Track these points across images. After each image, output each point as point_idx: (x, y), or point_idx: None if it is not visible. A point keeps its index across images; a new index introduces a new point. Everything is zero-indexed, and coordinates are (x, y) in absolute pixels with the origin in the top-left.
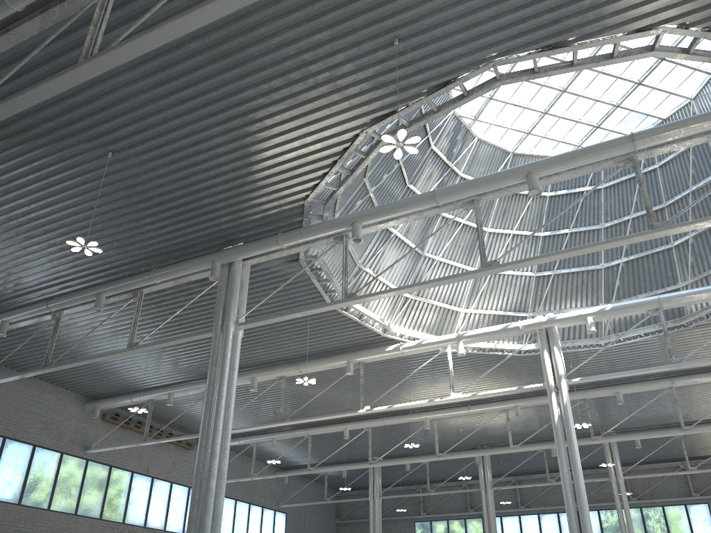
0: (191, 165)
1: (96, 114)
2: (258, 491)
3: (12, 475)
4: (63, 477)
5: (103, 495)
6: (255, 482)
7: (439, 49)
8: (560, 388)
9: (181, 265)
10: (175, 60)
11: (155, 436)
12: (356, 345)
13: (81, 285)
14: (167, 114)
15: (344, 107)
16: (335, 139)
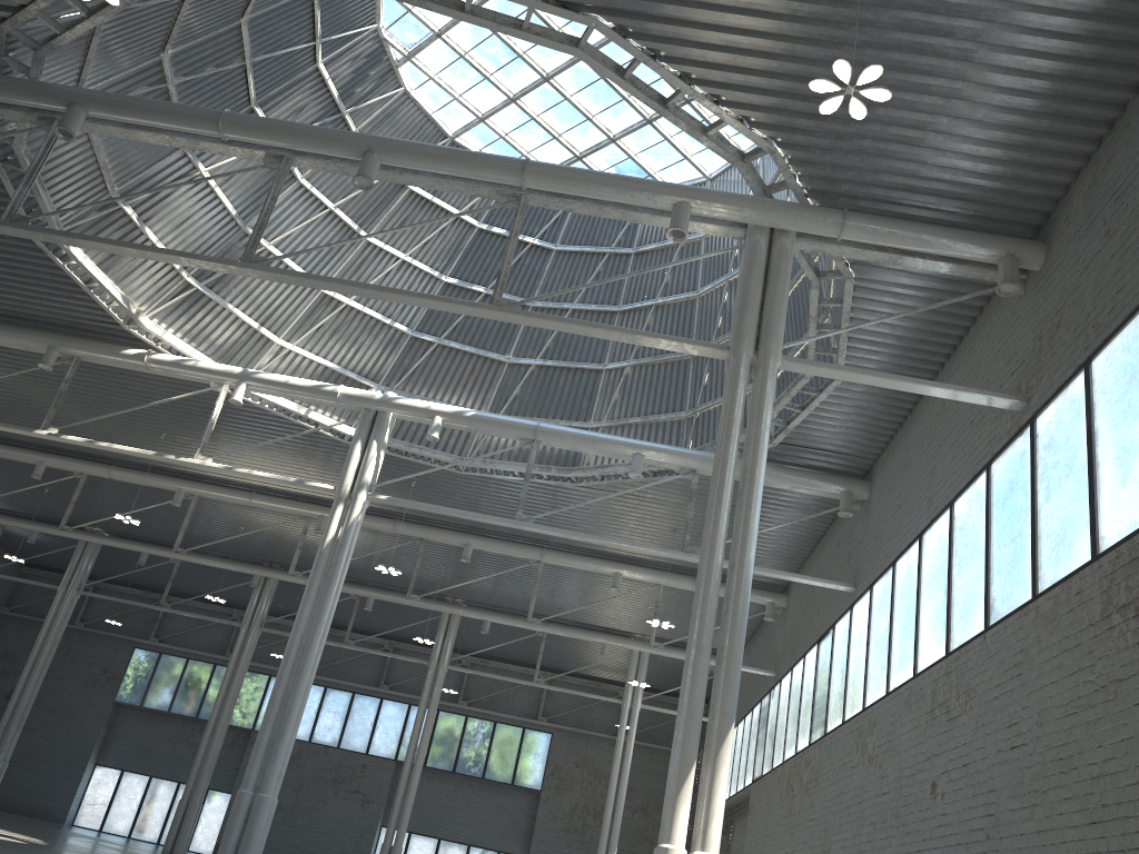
0: None
1: None
2: None
3: None
4: None
5: None
6: None
7: None
8: (354, 501)
9: None
10: None
11: None
12: (77, 326)
13: None
14: None
15: None
16: None
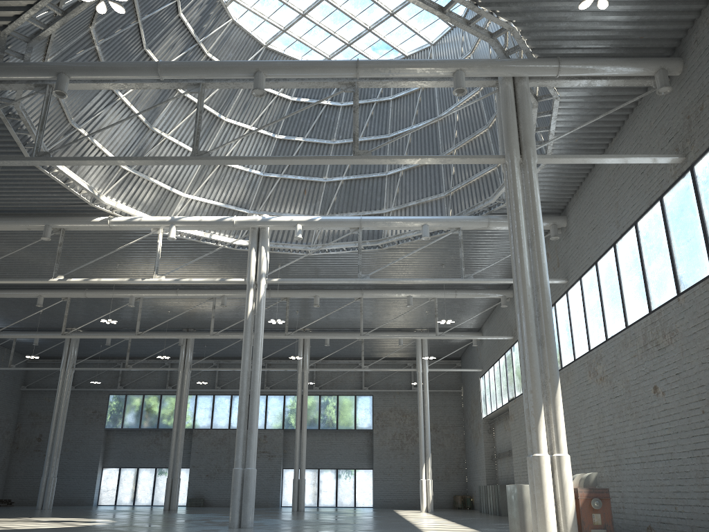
0: None
1: None
2: None
3: None
4: None
5: None
6: None
7: None
8: (259, 285)
9: None
10: None
11: None
12: (59, 210)
13: None
14: None
15: None
16: None
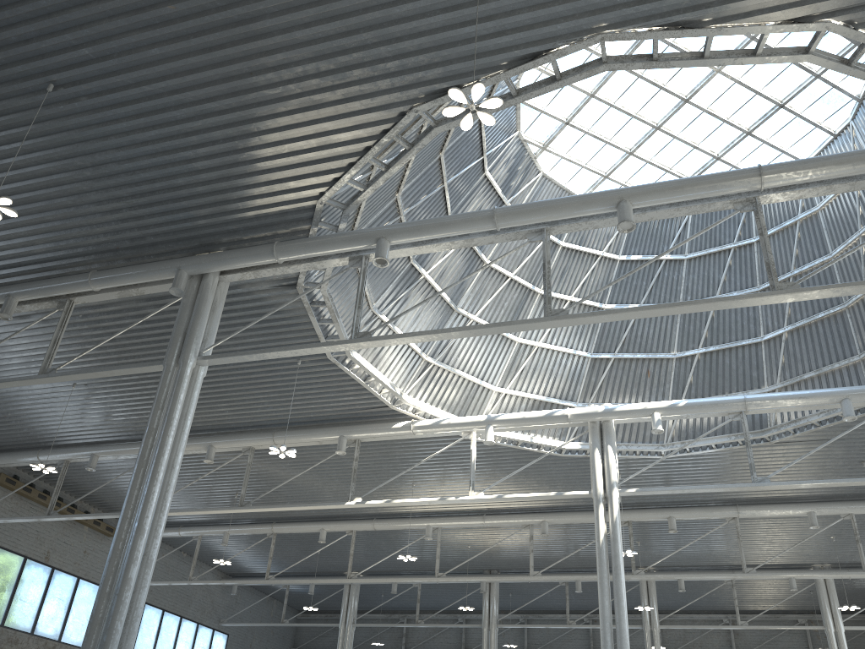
0: (166, 123)
1: (37, 20)
2: (195, 602)
3: None
4: None
5: None
6: (193, 590)
7: (535, 4)
8: (611, 499)
9: (133, 269)
10: None
11: (64, 513)
12: (354, 416)
13: None
14: (142, 39)
15: (392, 69)
16: (372, 115)
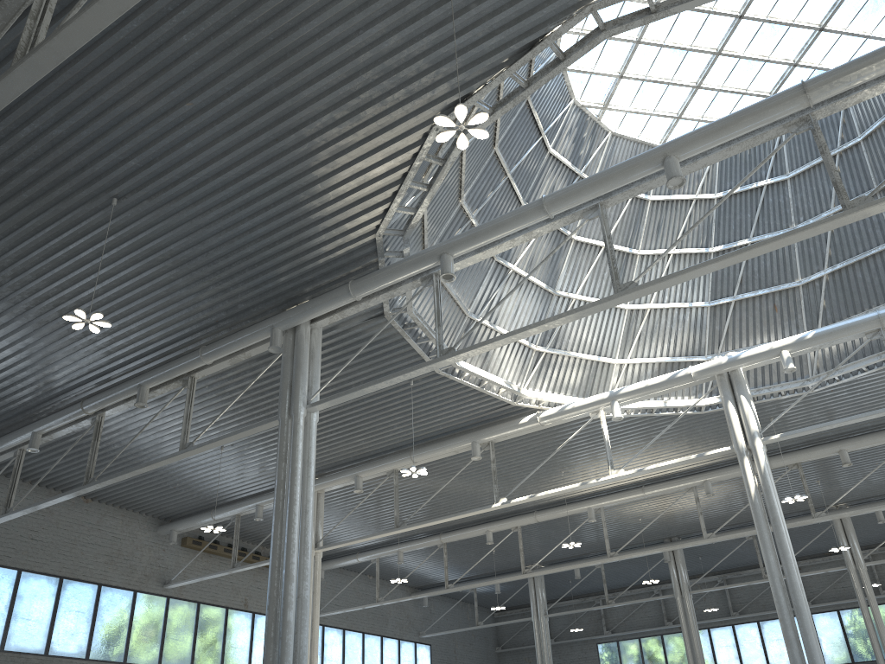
0: (220, 203)
1: (85, 149)
2: (391, 620)
3: (74, 623)
4: (139, 621)
5: (192, 639)
6: (386, 609)
7: None
8: (754, 450)
9: (234, 337)
10: (168, 62)
11: (251, 561)
12: (481, 420)
13: (120, 377)
14: (175, 138)
15: (401, 97)
16: (397, 144)
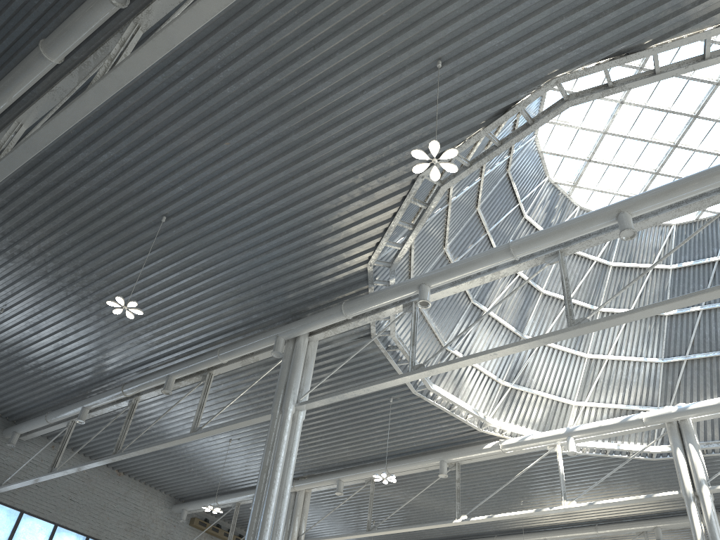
0: (245, 227)
1: (146, 175)
2: None
3: None
4: None
5: None
6: None
7: (491, 70)
8: (702, 497)
9: (246, 342)
10: (214, 109)
11: None
12: (450, 442)
13: (155, 369)
14: (214, 170)
15: (394, 148)
16: (389, 188)
